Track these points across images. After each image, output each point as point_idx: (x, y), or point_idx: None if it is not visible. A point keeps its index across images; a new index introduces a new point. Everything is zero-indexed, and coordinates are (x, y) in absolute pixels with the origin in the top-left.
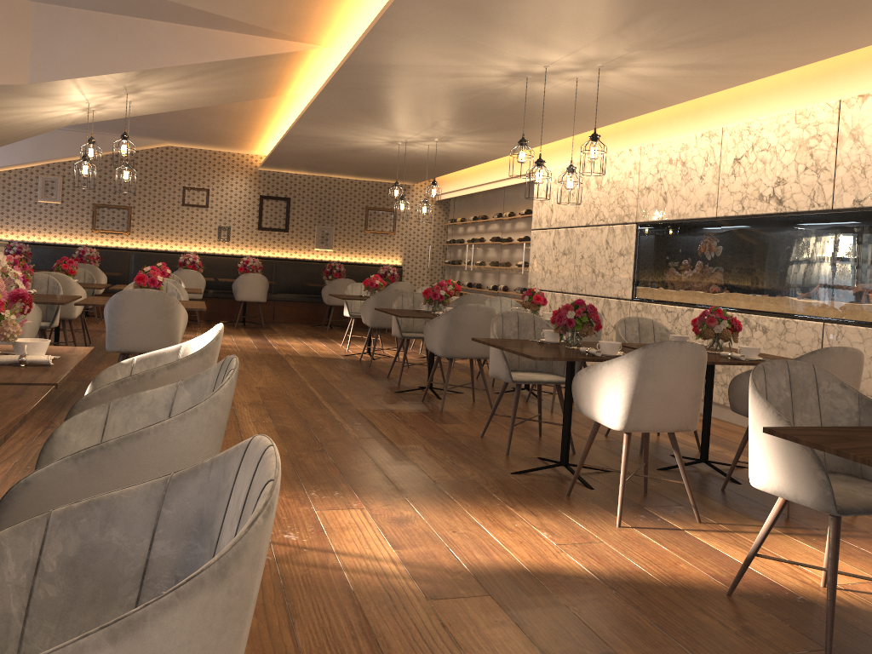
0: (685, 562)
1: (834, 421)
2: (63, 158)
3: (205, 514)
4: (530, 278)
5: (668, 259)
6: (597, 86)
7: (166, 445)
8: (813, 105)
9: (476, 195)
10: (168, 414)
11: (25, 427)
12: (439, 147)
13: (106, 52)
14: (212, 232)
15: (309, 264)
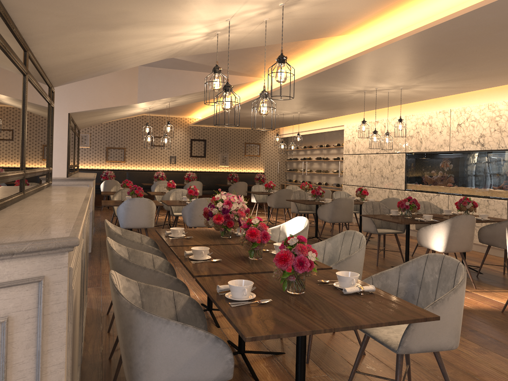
0: (479, 302)
1: None
2: None
3: (413, 275)
4: (343, 179)
5: (424, 170)
6: (395, 94)
7: (355, 260)
8: (496, 101)
9: (306, 135)
10: (323, 251)
11: None
12: (297, 115)
13: (170, 87)
14: (167, 159)
15: (217, 174)
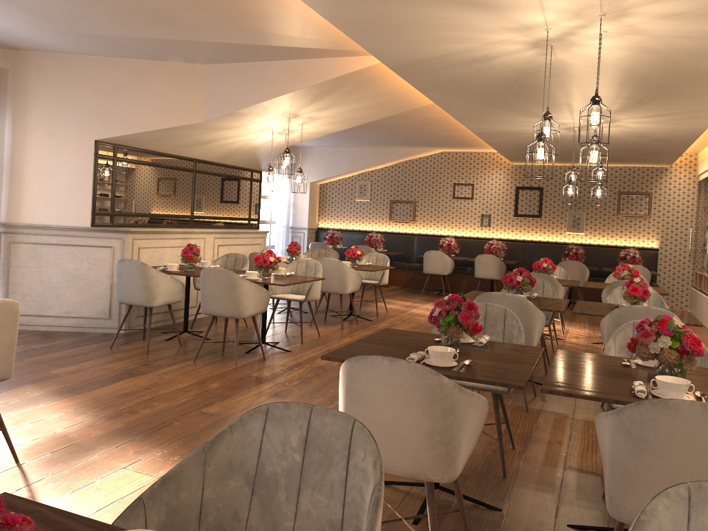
0: None
1: (359, 521)
2: (368, 168)
3: None
4: None
5: None
6: (646, 37)
7: None
8: None
9: None
10: None
11: (134, 362)
12: (620, 128)
13: (246, 91)
14: (476, 219)
15: (559, 246)
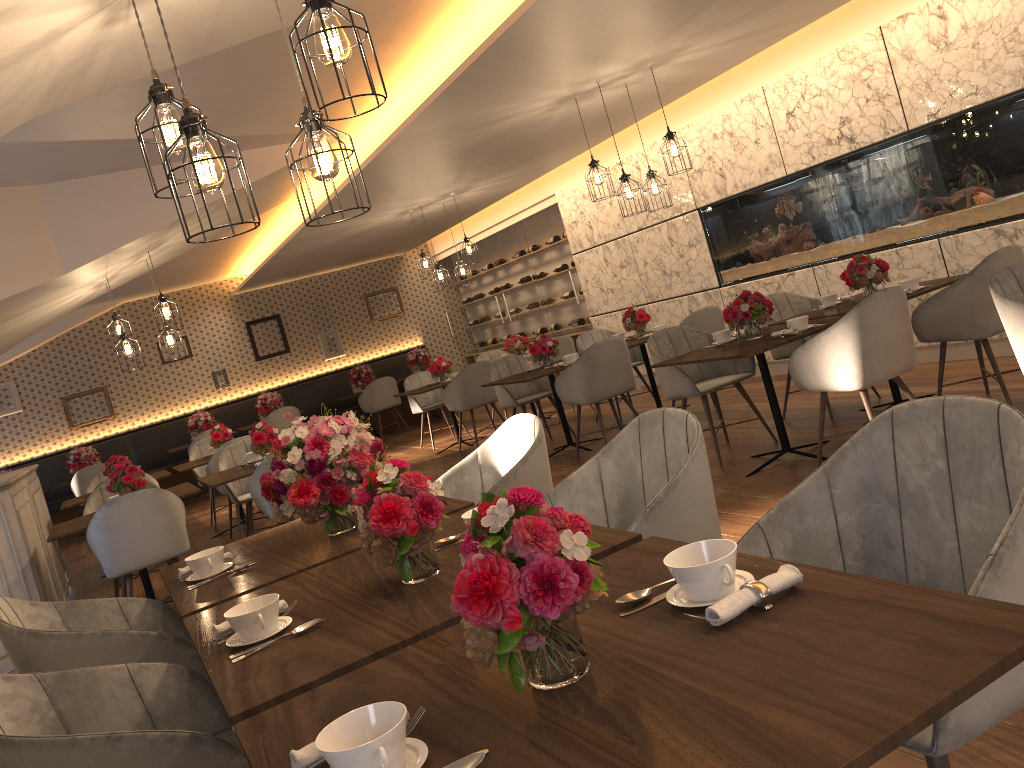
0: None
1: None
2: (10, 359)
3: (867, 481)
4: (588, 304)
5: (748, 233)
6: (641, 85)
7: (691, 486)
8: (852, 38)
9: (486, 240)
10: (600, 486)
11: None
12: (452, 201)
13: (132, 213)
14: (207, 382)
15: (326, 378)
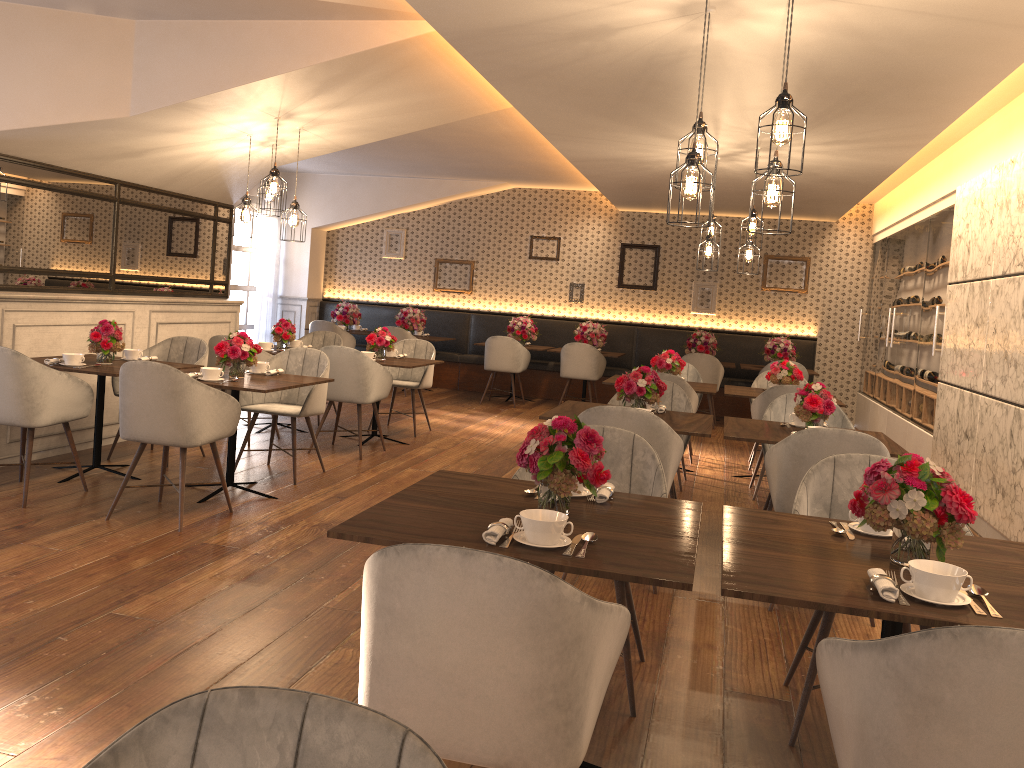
0: None
1: None
2: (403, 209)
3: None
4: (941, 363)
5: None
6: (855, 8)
7: None
8: None
9: (905, 232)
10: None
11: None
12: (781, 160)
13: (204, 68)
14: (562, 291)
15: (681, 332)
